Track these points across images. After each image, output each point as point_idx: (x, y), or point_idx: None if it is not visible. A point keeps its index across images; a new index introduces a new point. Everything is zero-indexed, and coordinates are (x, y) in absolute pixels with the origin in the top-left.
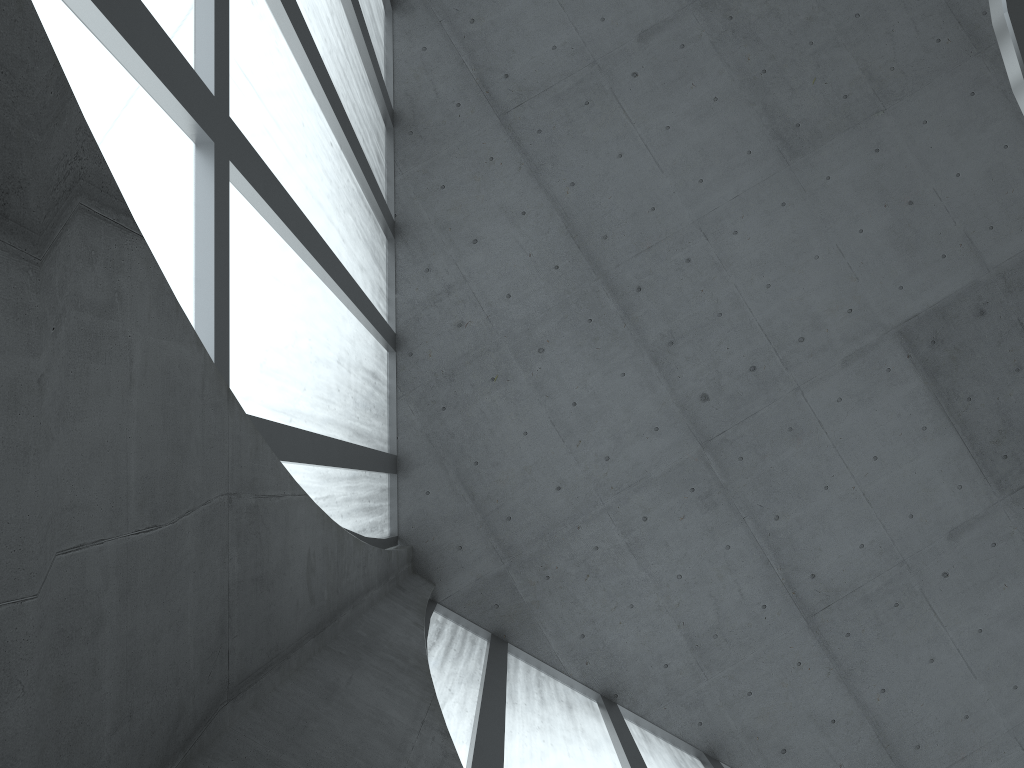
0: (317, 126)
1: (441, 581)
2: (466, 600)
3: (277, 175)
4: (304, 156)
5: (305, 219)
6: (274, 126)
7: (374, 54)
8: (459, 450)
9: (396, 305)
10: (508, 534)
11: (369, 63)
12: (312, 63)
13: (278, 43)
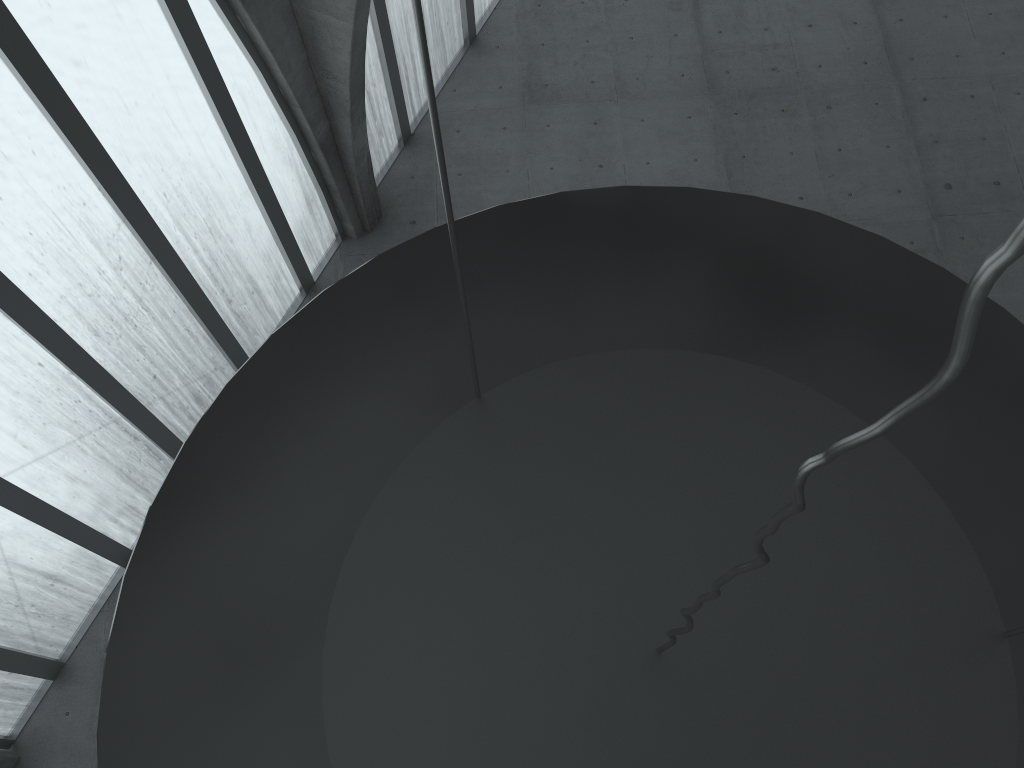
0: (3, 343)
1: None
2: None
3: None
4: None
5: None
6: None
7: (218, 317)
8: None
9: None
10: None
11: (202, 322)
12: None
13: None
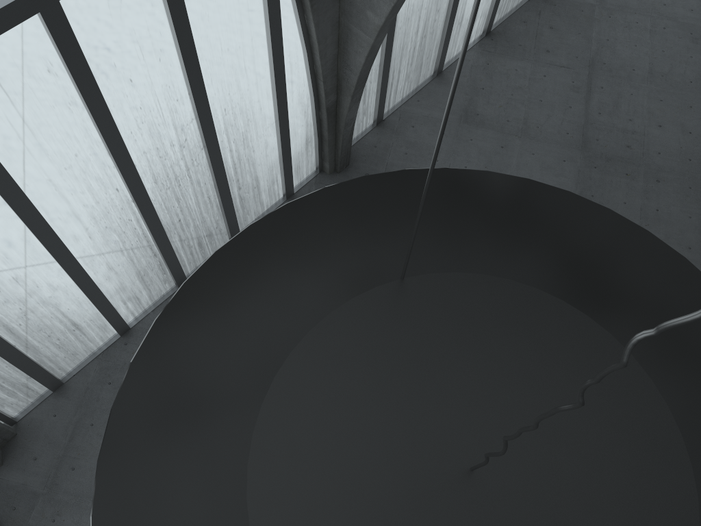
0: (101, 169)
1: (7, 466)
2: (5, 489)
3: (5, 147)
4: (62, 167)
5: (12, 181)
6: (25, 128)
7: (229, 196)
8: (92, 410)
9: (146, 316)
10: (63, 476)
11: (219, 195)
12: (105, 136)
13: (73, 106)
